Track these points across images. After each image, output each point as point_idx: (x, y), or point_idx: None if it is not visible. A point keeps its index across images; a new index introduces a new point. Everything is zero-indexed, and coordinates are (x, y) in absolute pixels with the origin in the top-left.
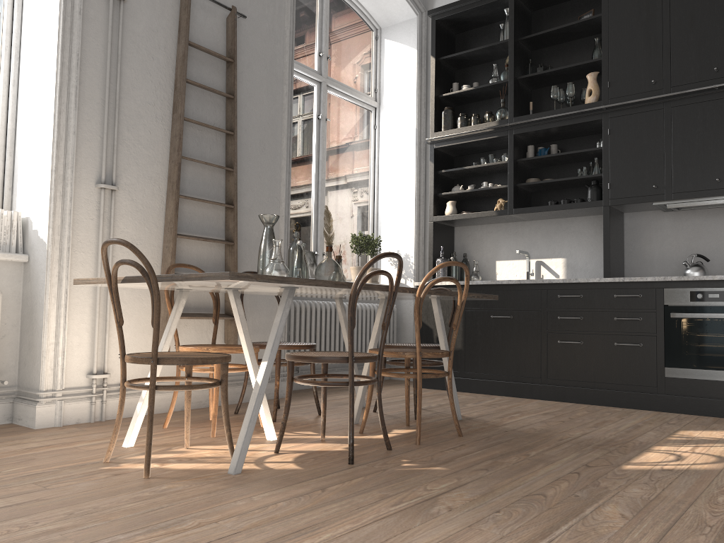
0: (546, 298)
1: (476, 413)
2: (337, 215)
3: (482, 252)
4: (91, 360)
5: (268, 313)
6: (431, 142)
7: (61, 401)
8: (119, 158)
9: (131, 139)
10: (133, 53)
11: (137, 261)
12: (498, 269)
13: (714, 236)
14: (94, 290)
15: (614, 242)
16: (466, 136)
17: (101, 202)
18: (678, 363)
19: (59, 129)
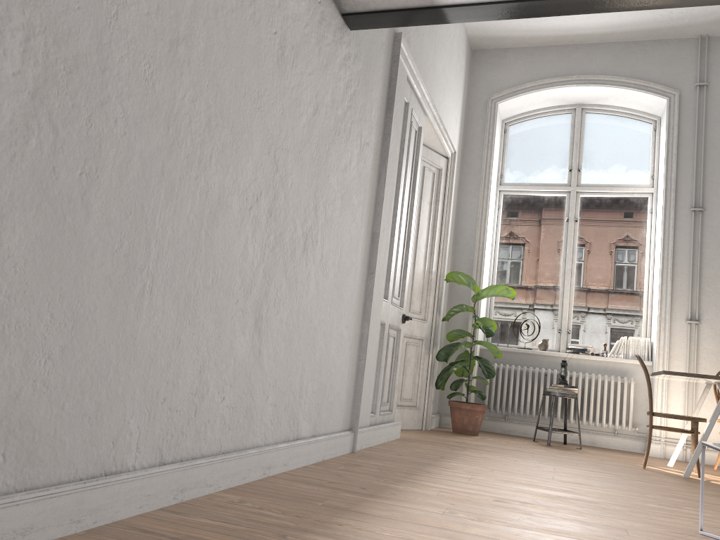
0: None
1: None
2: None
3: None
4: (684, 424)
5: None
6: None
7: (663, 443)
8: (702, 304)
9: (710, 291)
10: (711, 239)
11: (716, 367)
12: None
13: None
14: (685, 383)
15: None
16: None
17: (687, 331)
18: None
19: (661, 293)
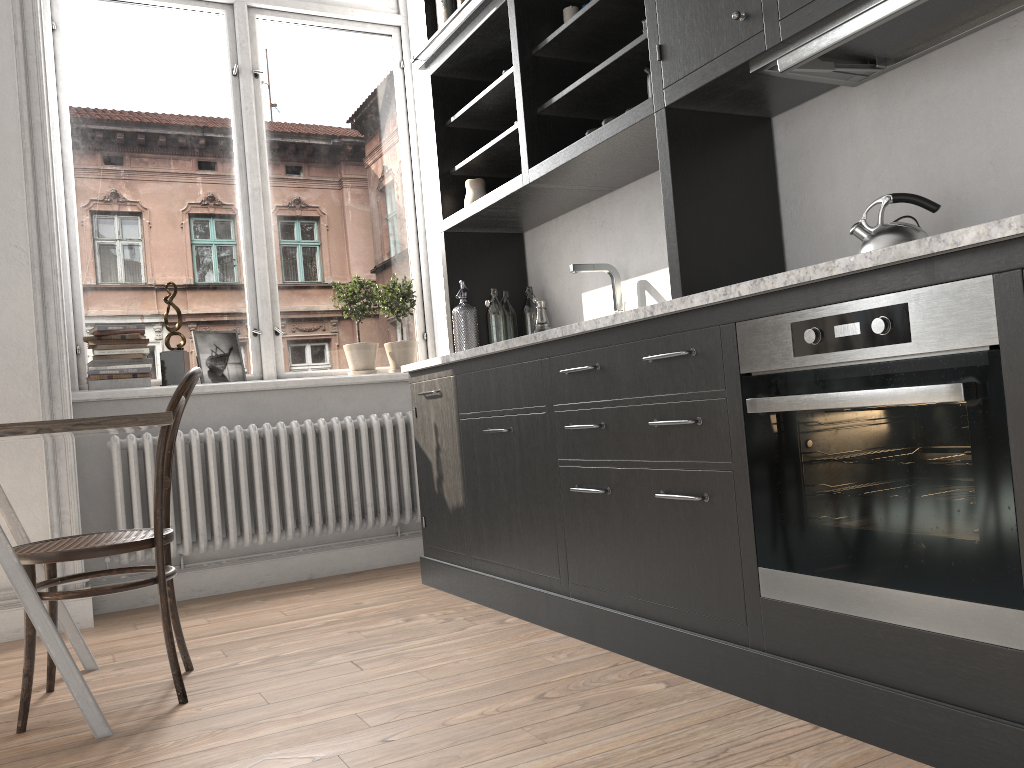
0: (551, 380)
1: (225, 705)
2: (314, 252)
3: (562, 279)
4: None
5: (18, 472)
6: (423, 64)
7: None
8: None
9: None
10: None
11: None
12: (587, 312)
13: (983, 124)
14: None
15: (710, 204)
16: (458, 30)
17: None
18: (785, 557)
19: None
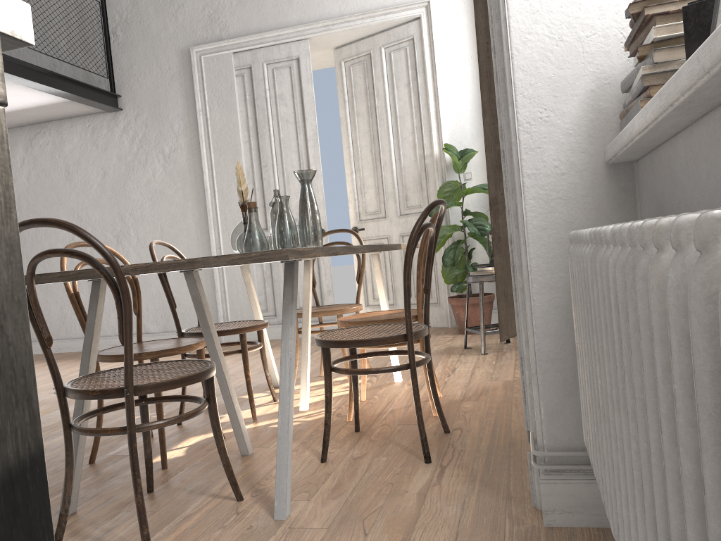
0: None
1: None
2: None
3: None
4: None
5: None
6: None
7: None
8: None
9: None
10: None
11: None
12: None
13: None
14: None
15: None
16: None
17: None
18: None
19: None
